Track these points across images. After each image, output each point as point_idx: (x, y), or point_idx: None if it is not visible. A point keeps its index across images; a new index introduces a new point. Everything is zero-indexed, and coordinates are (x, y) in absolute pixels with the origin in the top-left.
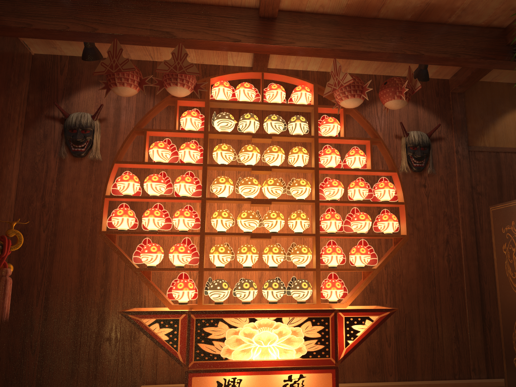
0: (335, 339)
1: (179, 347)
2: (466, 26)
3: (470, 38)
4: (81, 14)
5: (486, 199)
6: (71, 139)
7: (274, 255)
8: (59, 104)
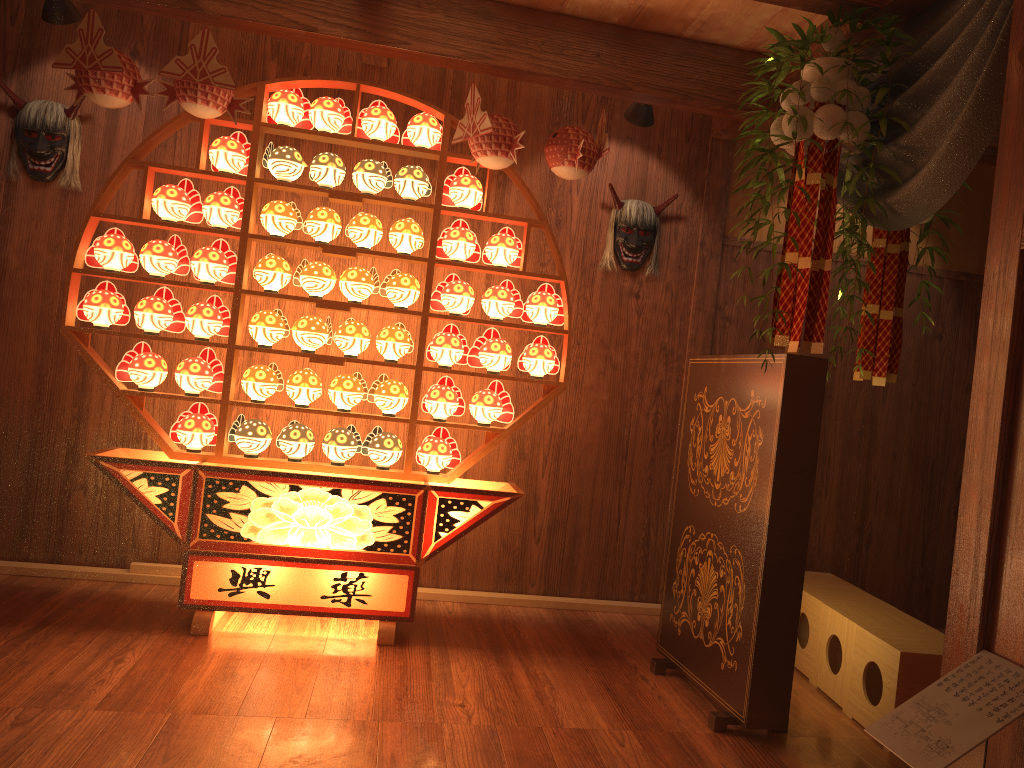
0: (420, 529)
1: (177, 516)
2: (715, 47)
3: (717, 68)
4: None
5: (736, 329)
6: (27, 149)
7: (345, 392)
8: (8, 81)
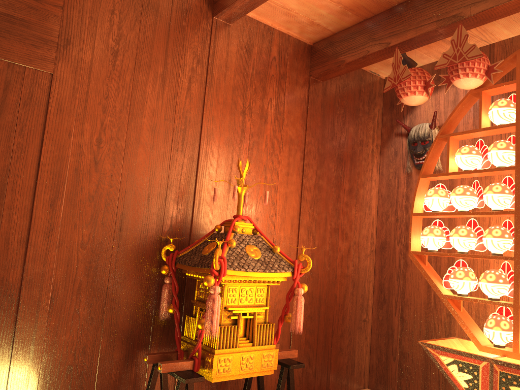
0: None
1: None
2: None
3: None
4: (377, 34)
5: None
6: (413, 153)
7: None
8: (405, 120)
